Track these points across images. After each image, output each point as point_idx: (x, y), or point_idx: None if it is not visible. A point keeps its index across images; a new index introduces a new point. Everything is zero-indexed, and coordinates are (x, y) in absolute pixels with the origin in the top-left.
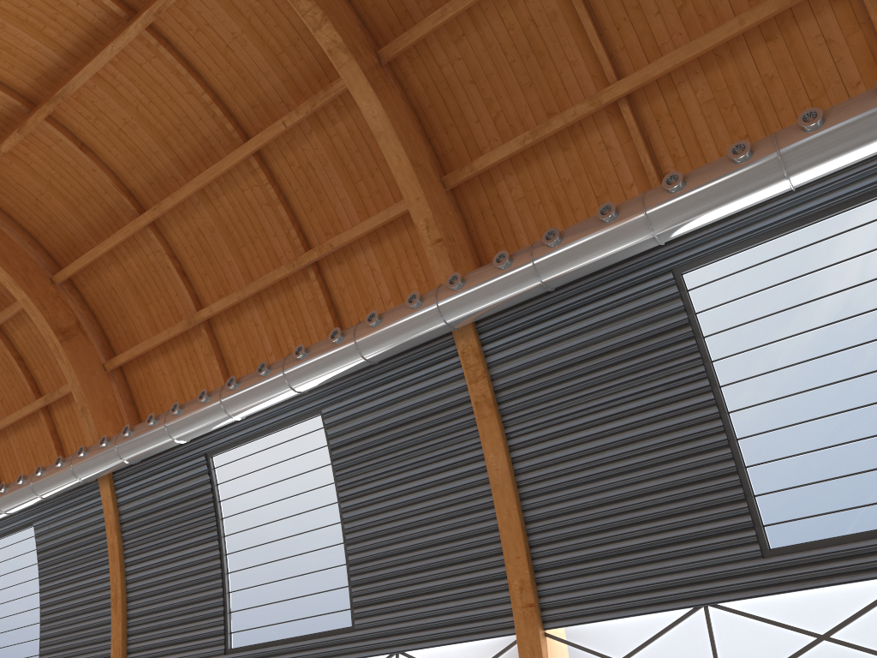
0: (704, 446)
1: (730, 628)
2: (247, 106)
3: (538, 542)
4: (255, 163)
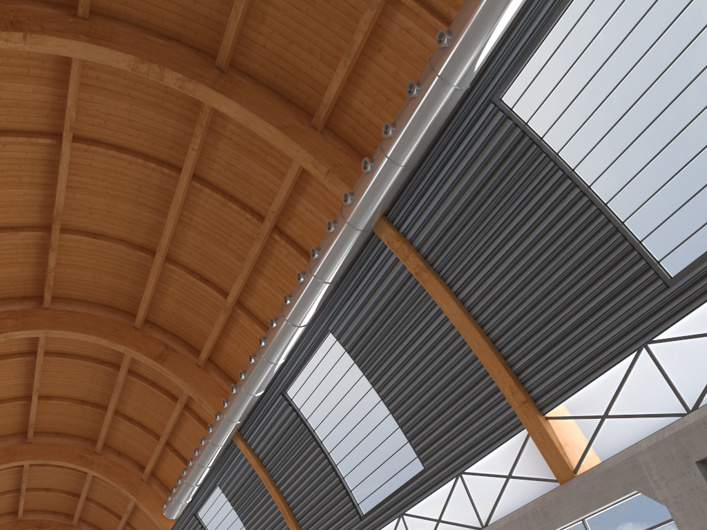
0: (584, 223)
1: (670, 354)
2: (168, 150)
3: (508, 353)
4: (196, 184)
